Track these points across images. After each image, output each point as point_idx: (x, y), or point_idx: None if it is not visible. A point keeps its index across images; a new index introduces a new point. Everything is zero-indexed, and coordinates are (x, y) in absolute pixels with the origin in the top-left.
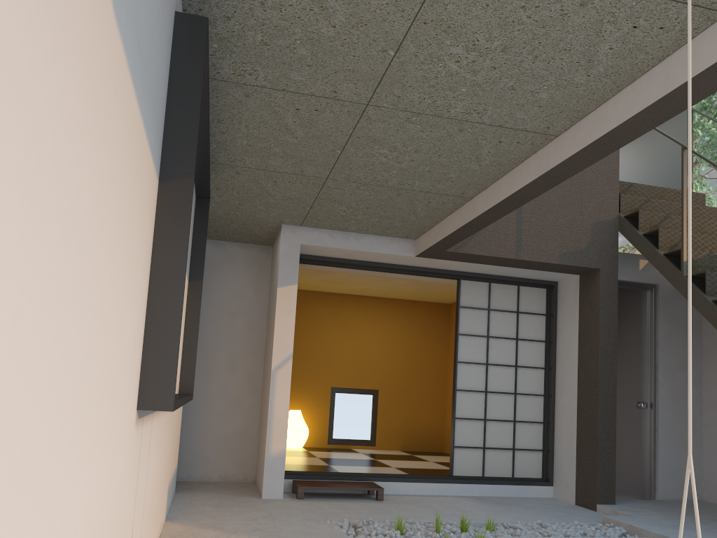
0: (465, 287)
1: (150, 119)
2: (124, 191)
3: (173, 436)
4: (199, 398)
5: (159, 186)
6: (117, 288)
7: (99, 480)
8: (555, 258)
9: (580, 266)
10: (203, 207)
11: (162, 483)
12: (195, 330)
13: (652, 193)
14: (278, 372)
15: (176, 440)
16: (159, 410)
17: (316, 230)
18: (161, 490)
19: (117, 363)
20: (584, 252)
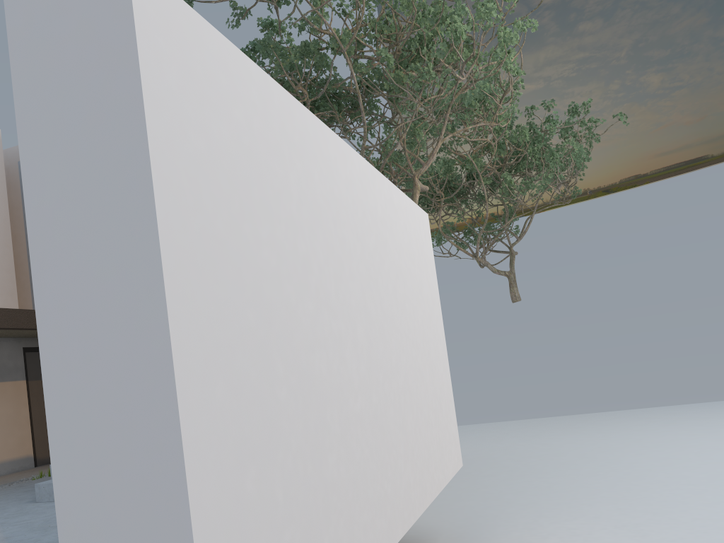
0: None
1: None
2: None
3: None
4: None
5: None
6: None
7: None
8: None
9: None
10: None
11: None
12: None
13: None
14: None
15: (8, 445)
16: None
17: None
18: None
19: None
20: None
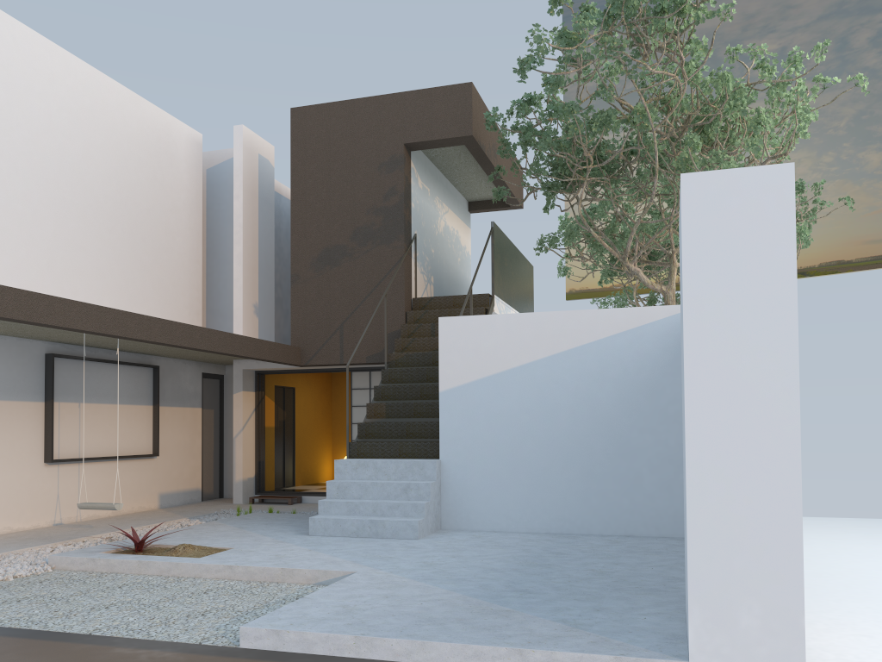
0: (355, 376)
1: (22, 395)
2: (0, 421)
3: (165, 472)
4: (231, 453)
5: (45, 403)
6: (3, 439)
7: (4, 476)
8: (364, 359)
9: (380, 362)
10: (156, 371)
11: (132, 489)
12: (157, 426)
13: (447, 301)
14: (236, 438)
15: (183, 474)
16: (48, 462)
17: (250, 360)
18: (129, 492)
19: (11, 453)
20: (382, 353)
